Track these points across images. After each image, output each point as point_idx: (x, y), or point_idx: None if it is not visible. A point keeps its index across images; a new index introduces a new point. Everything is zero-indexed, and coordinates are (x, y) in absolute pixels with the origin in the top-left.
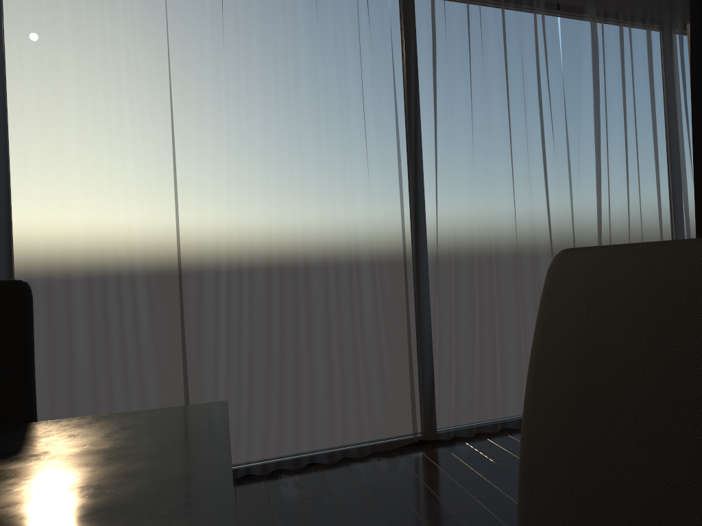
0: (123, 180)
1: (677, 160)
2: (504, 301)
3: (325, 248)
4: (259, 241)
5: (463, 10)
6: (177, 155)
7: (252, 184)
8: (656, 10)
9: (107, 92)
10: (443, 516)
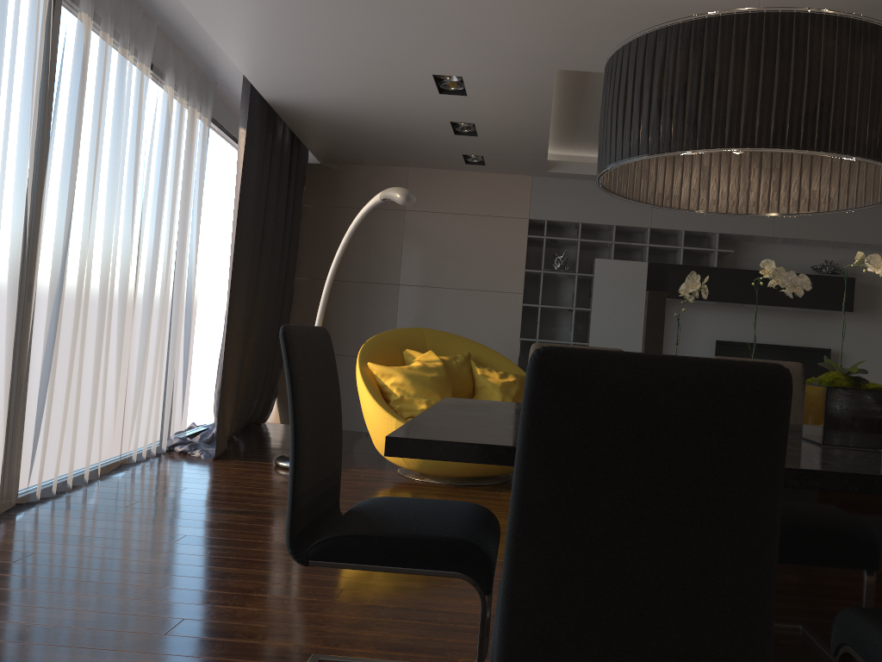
0: None
1: (193, 233)
2: (86, 352)
3: None
4: None
5: (105, 43)
6: None
7: None
8: (198, 94)
9: None
10: (179, 537)
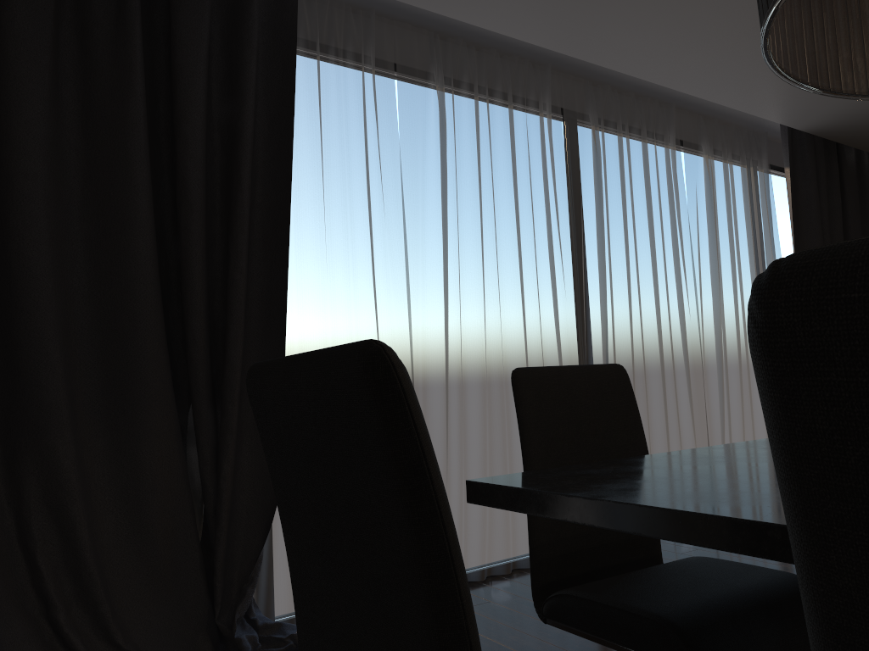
0: (373, 288)
1: None
2: (653, 410)
3: (526, 357)
4: (472, 350)
5: (618, 142)
6: (410, 265)
7: (463, 295)
8: (748, 150)
9: (351, 202)
10: None
